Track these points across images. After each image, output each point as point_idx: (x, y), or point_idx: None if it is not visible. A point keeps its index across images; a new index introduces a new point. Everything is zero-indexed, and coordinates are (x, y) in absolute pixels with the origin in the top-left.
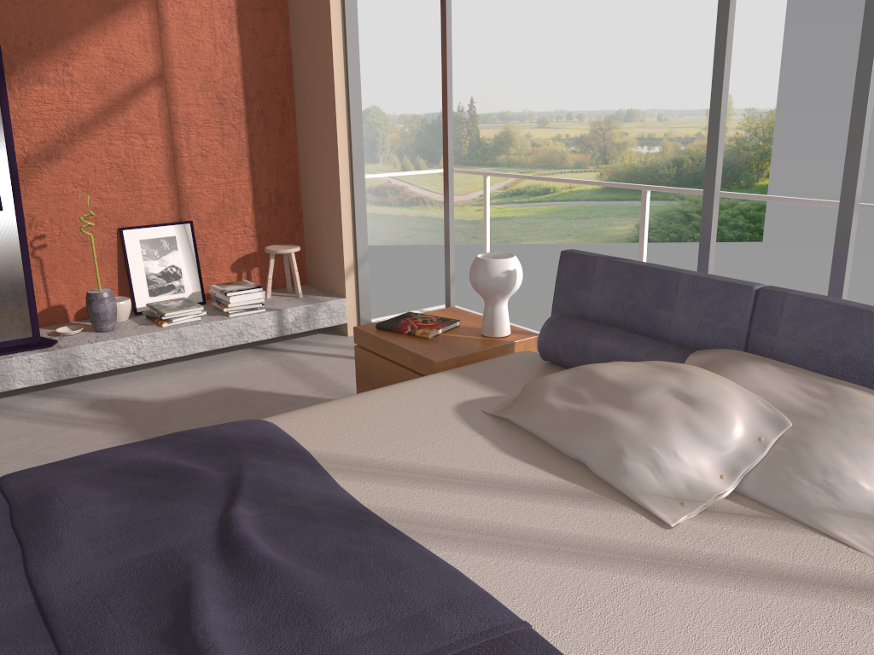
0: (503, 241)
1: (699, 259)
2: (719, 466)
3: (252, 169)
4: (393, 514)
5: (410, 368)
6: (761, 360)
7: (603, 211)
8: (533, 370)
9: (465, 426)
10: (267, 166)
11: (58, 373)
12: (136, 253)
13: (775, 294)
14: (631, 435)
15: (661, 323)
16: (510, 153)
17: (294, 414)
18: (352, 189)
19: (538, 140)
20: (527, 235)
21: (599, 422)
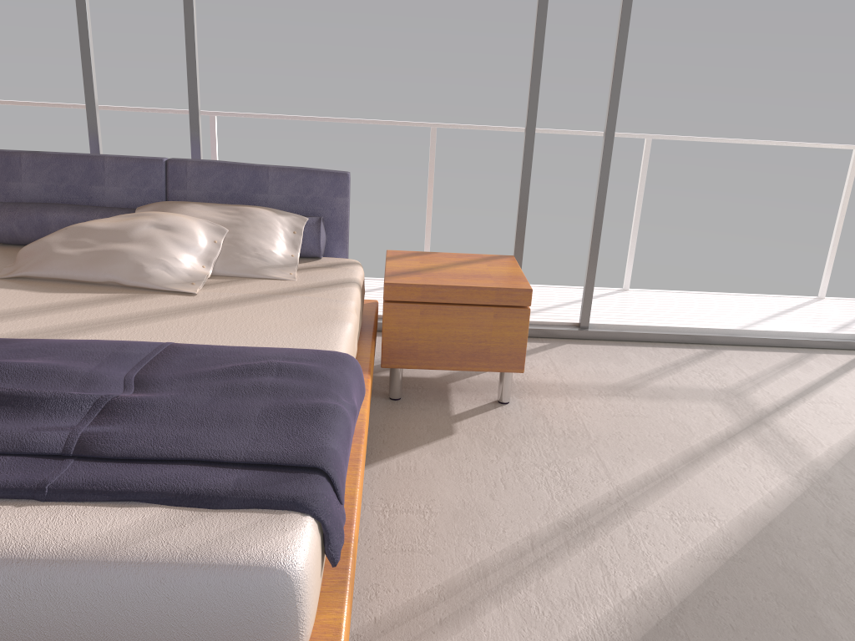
0: None
1: (92, 151)
2: (199, 261)
3: None
4: (14, 335)
5: None
6: (189, 202)
7: None
8: None
9: None
10: None
11: None
12: None
13: (180, 162)
14: (142, 255)
15: (96, 196)
16: None
17: None
18: None
19: None
20: None
21: (115, 253)
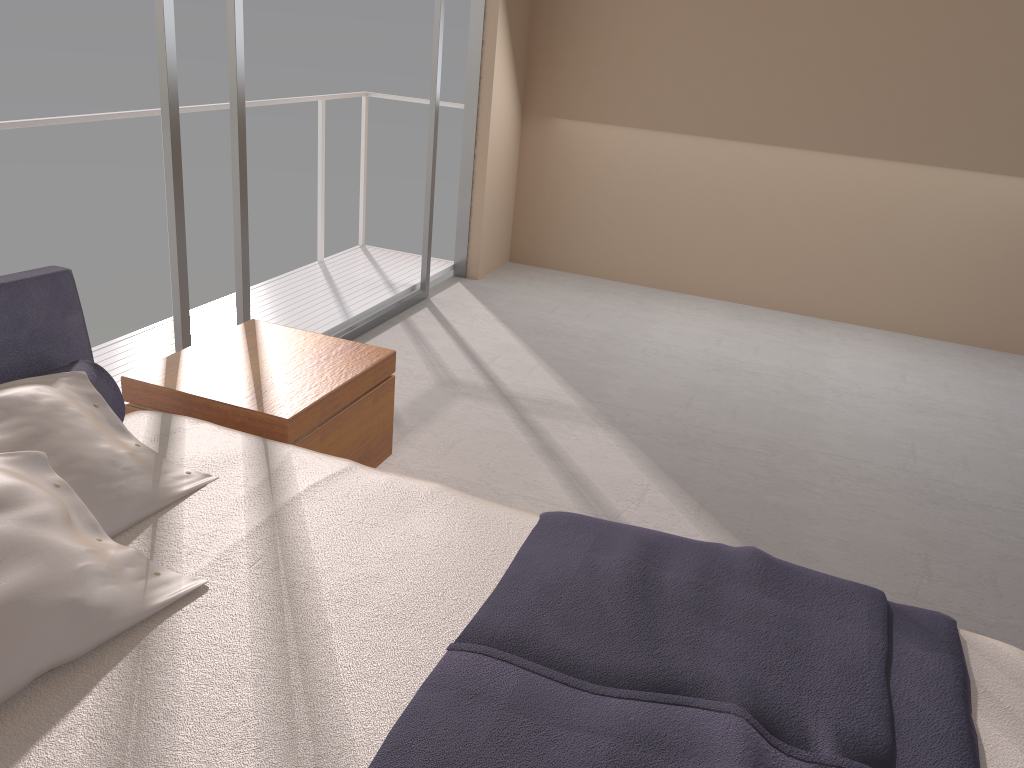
0: None
1: None
2: (85, 534)
3: None
4: None
5: None
6: None
7: None
8: None
9: None
10: None
11: None
12: None
13: None
14: (48, 581)
15: None
16: None
17: None
18: None
19: None
20: None
21: None
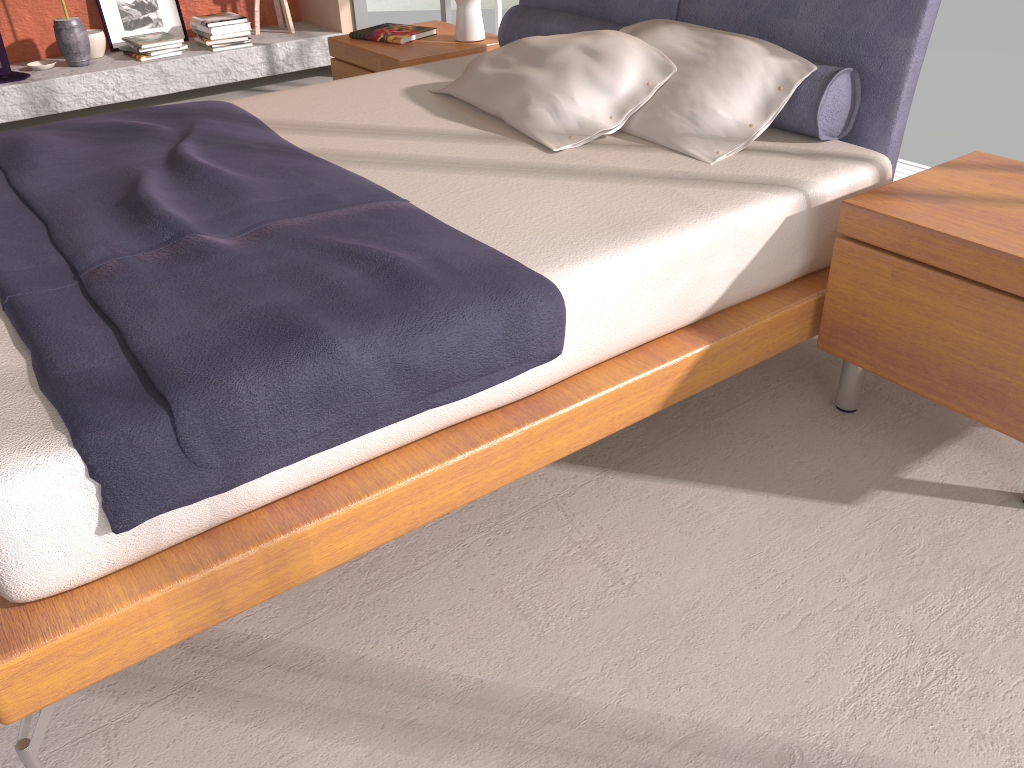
0: None
1: None
2: (610, 109)
3: None
4: (322, 152)
5: None
6: (675, 23)
7: None
8: None
9: (408, 101)
10: None
11: (36, 109)
12: None
13: None
14: (538, 86)
15: (609, 6)
16: None
17: (251, 97)
18: None
19: None
20: None
21: (515, 80)
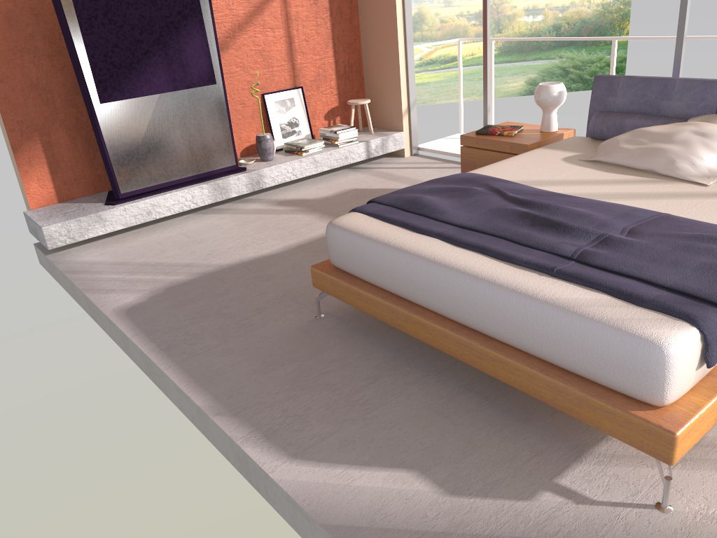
0: (421, 103)
1: (673, 74)
2: None
3: (334, 48)
4: (576, 194)
5: (506, 153)
6: None
7: (499, 72)
8: (588, 143)
9: (576, 166)
10: (342, 46)
11: (253, 187)
12: (272, 110)
13: None
14: (676, 153)
15: (663, 108)
16: (423, 29)
17: (479, 169)
18: (406, 57)
19: (445, 17)
20: (440, 96)
21: (657, 150)
